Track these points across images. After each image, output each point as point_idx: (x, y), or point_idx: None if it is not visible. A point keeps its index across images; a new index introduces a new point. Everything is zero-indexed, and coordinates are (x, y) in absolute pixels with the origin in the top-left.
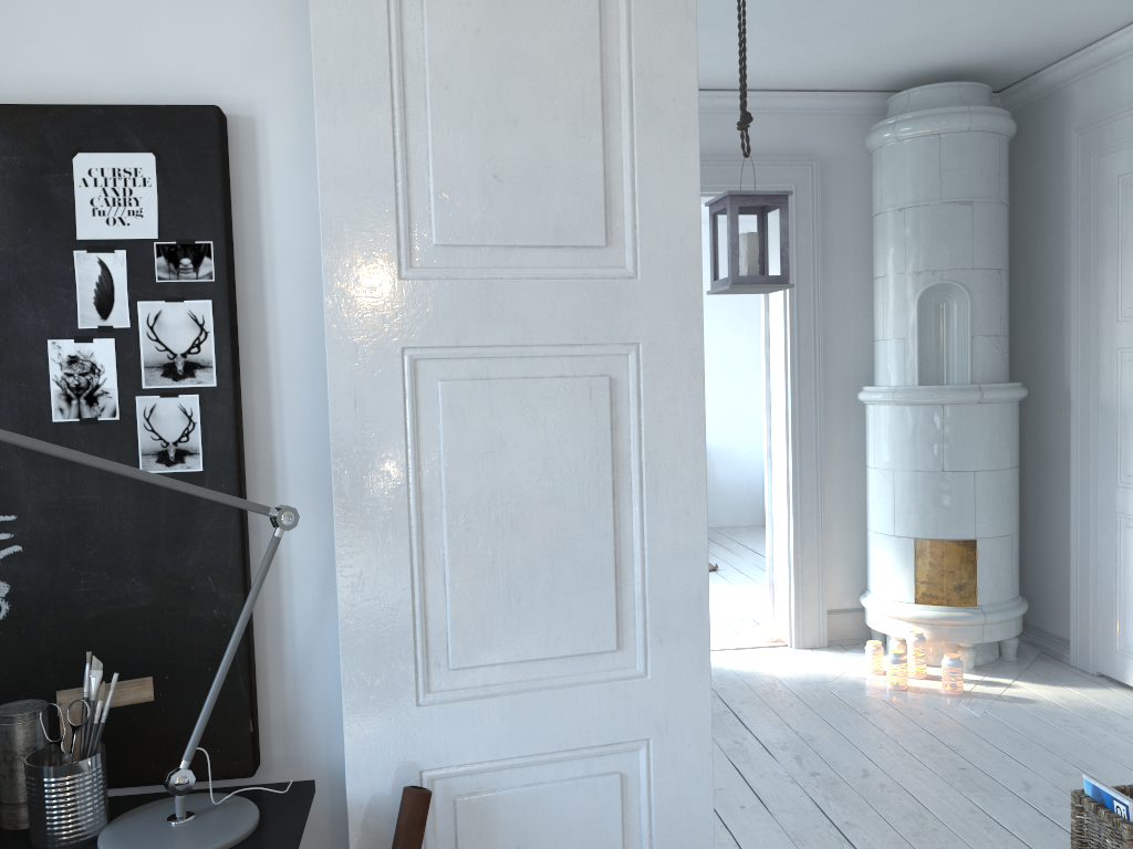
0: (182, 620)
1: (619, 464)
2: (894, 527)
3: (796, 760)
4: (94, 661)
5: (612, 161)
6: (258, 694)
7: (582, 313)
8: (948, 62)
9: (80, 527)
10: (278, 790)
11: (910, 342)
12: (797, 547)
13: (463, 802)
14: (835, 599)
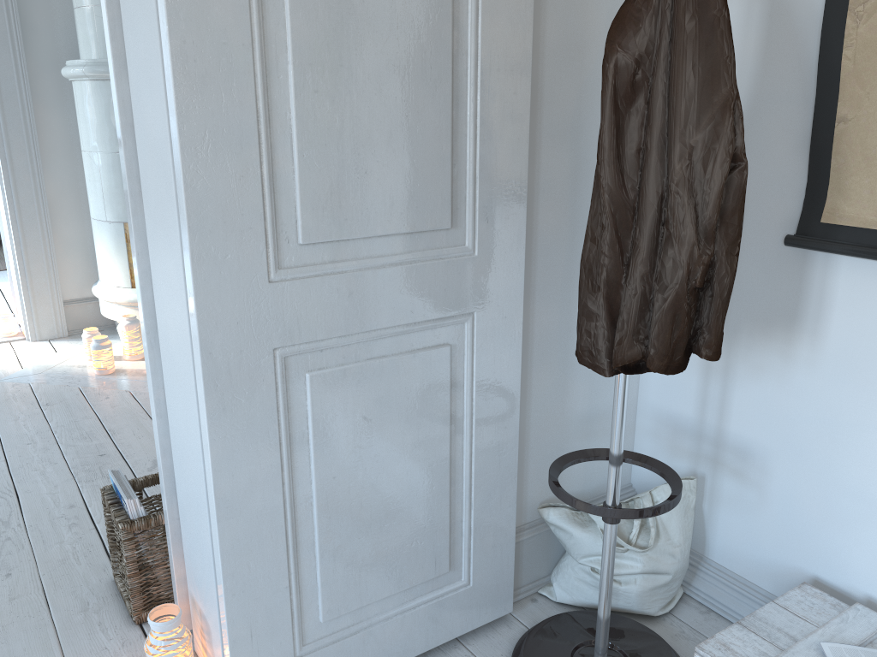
0: None
1: None
2: (105, 213)
3: None
4: None
5: None
6: None
7: None
8: None
9: None
10: None
11: (99, 10)
12: (19, 238)
13: None
14: (75, 289)
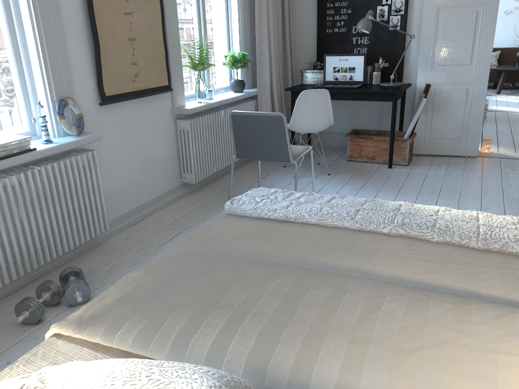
0: (392, 56)
1: (476, 28)
2: None
3: None
4: (380, 58)
5: None
6: (403, 71)
7: None
8: None
9: (378, 39)
10: (405, 83)
11: None
12: None
13: (436, 89)
14: None
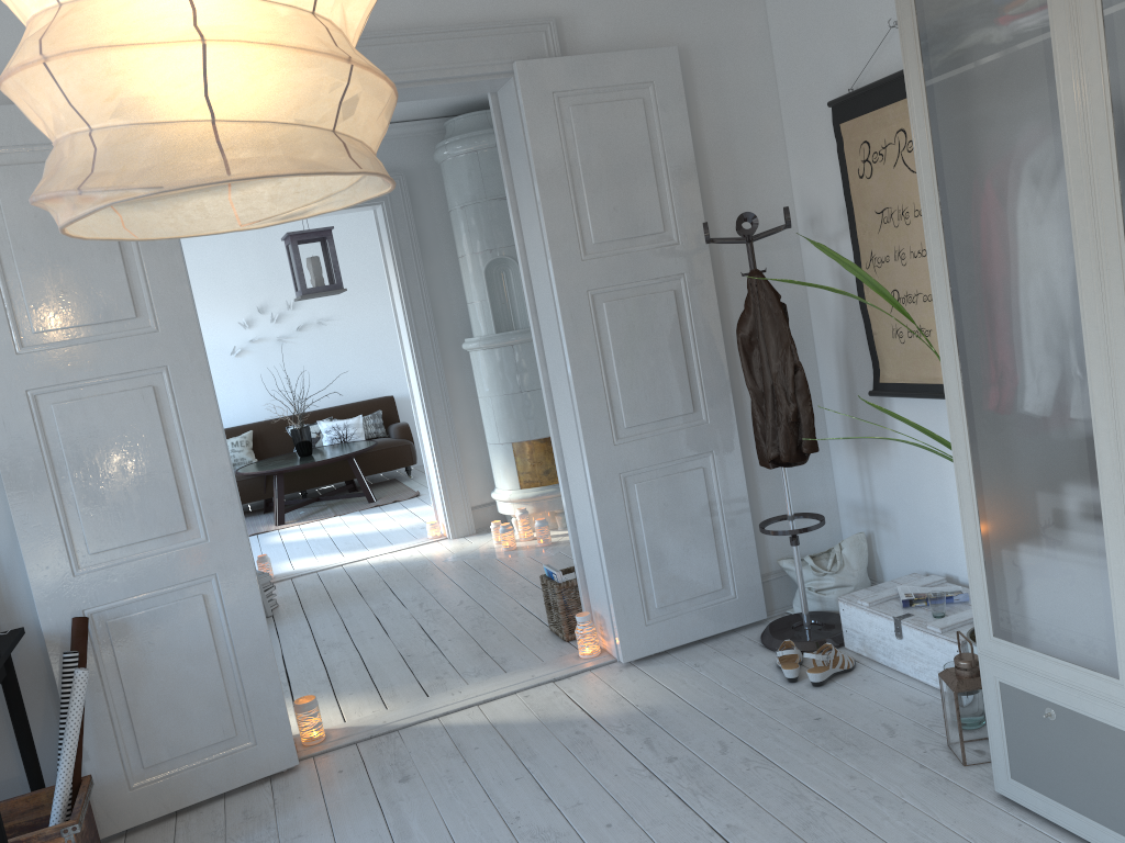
0: None
1: (169, 431)
2: (498, 438)
3: (419, 605)
4: None
5: (131, 271)
6: None
7: (129, 355)
8: (474, 97)
9: None
10: (2, 634)
11: (485, 303)
12: (440, 465)
13: (111, 622)
14: (478, 498)
